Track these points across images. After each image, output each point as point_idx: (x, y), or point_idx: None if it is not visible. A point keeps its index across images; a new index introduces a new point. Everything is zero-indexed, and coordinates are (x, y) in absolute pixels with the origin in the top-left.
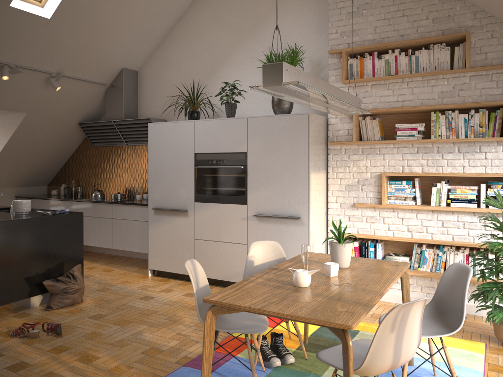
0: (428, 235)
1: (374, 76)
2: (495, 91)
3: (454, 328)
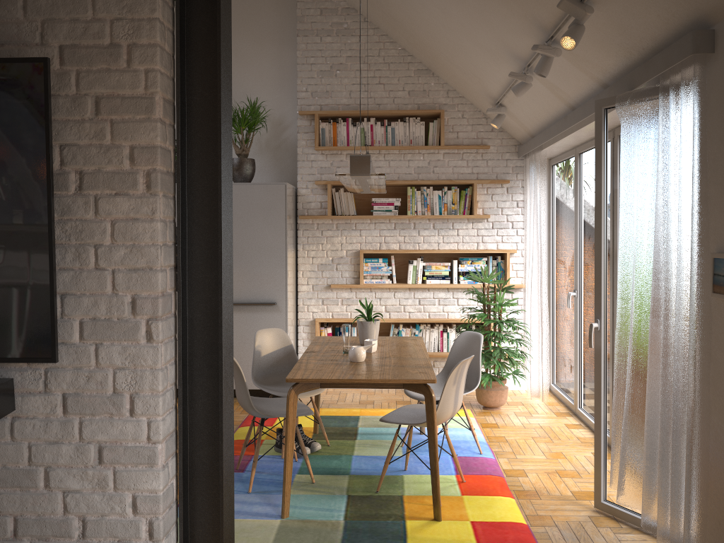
0: (406, 314)
1: (348, 144)
2: (465, 169)
3: (470, 387)
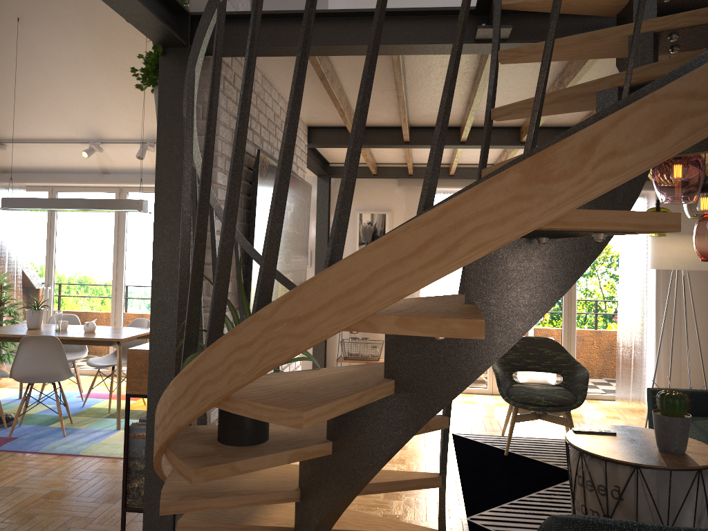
0: None
1: None
2: None
3: (75, 350)
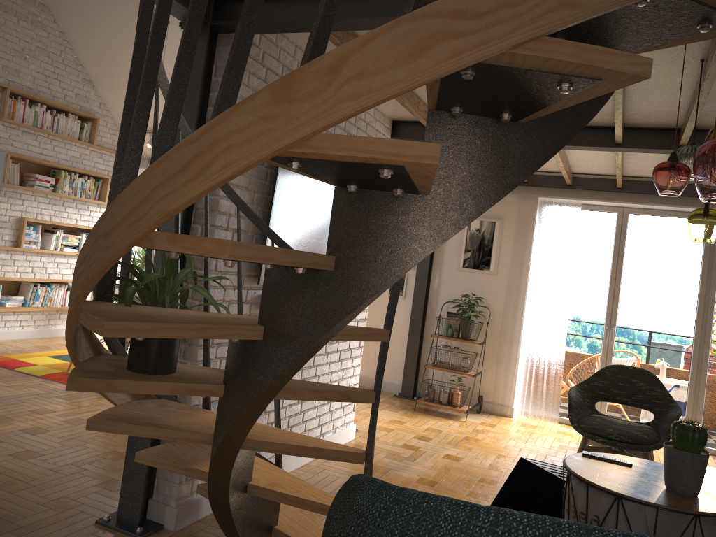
0: (47, 275)
1: (23, 122)
2: (102, 166)
3: None
